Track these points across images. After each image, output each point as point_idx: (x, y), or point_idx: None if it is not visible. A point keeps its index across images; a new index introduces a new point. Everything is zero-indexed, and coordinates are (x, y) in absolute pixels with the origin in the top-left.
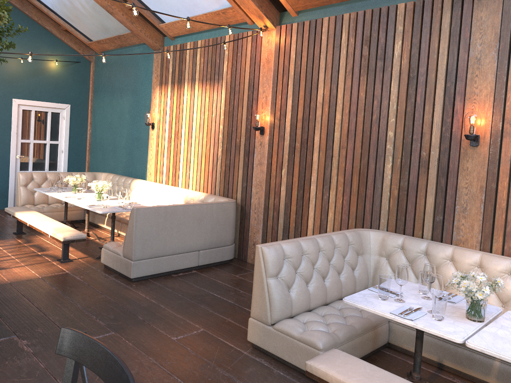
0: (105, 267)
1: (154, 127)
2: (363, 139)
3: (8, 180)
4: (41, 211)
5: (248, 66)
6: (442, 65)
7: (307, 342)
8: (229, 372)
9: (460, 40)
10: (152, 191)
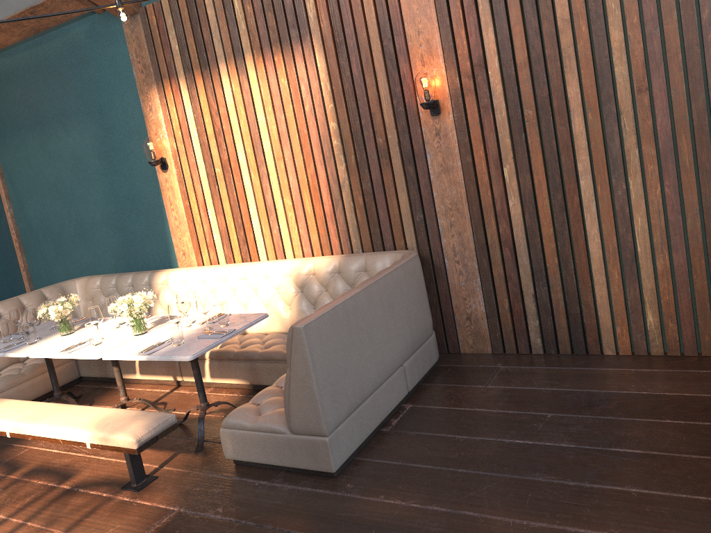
0: (239, 464)
1: (167, 166)
2: (687, 63)
3: None
4: None
5: None
6: None
7: None
8: None
9: None
10: (211, 283)
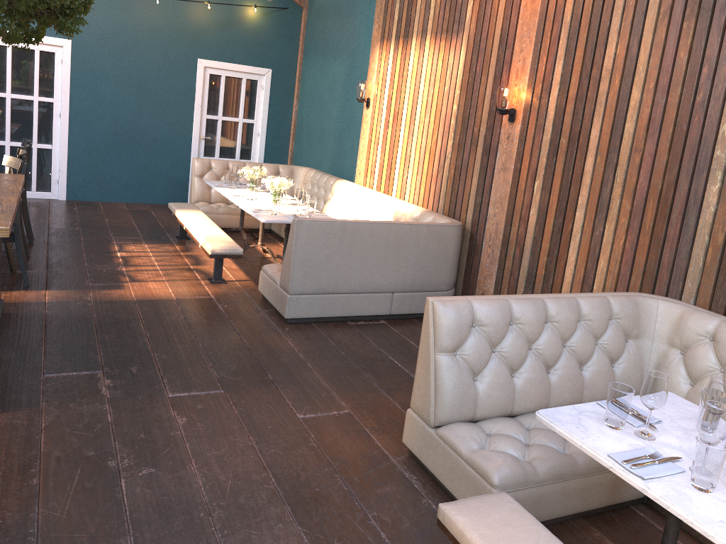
0: (263, 297)
1: (369, 105)
2: (674, 137)
3: (189, 167)
4: (215, 211)
5: (502, 8)
6: None
7: (477, 468)
8: (353, 485)
9: None
10: (356, 199)
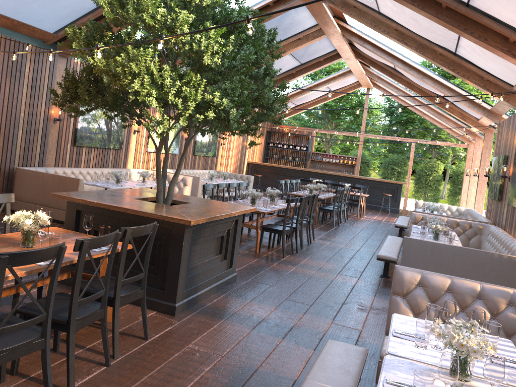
0: None
1: None
2: (7, 116)
3: None
4: None
5: None
6: (46, 84)
7: None
8: None
9: (53, 74)
10: None
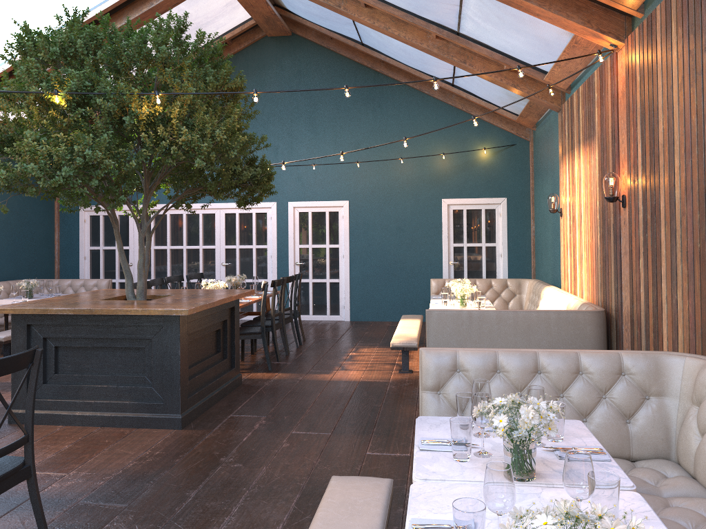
0: None
1: (561, 215)
2: (699, 195)
3: None
4: None
5: (609, 108)
6: None
7: None
8: None
9: None
10: (550, 301)
